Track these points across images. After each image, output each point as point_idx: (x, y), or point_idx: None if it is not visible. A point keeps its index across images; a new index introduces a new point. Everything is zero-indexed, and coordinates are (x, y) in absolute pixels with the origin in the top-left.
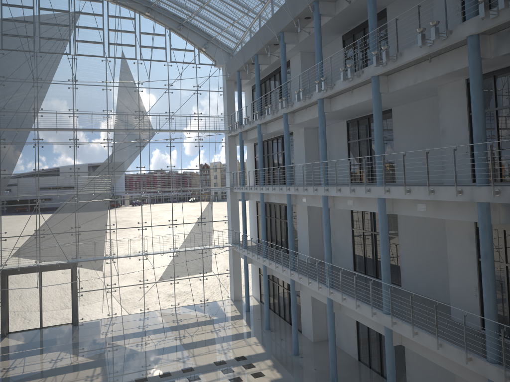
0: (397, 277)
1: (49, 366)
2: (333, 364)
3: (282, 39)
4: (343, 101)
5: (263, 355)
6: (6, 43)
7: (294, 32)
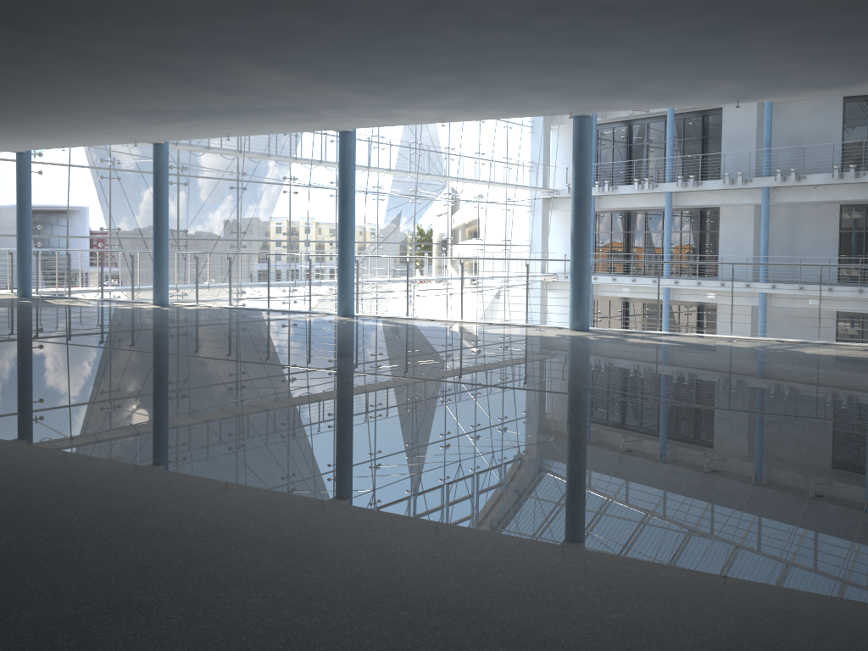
0: None
1: None
2: None
3: None
4: None
5: None
6: None
7: None
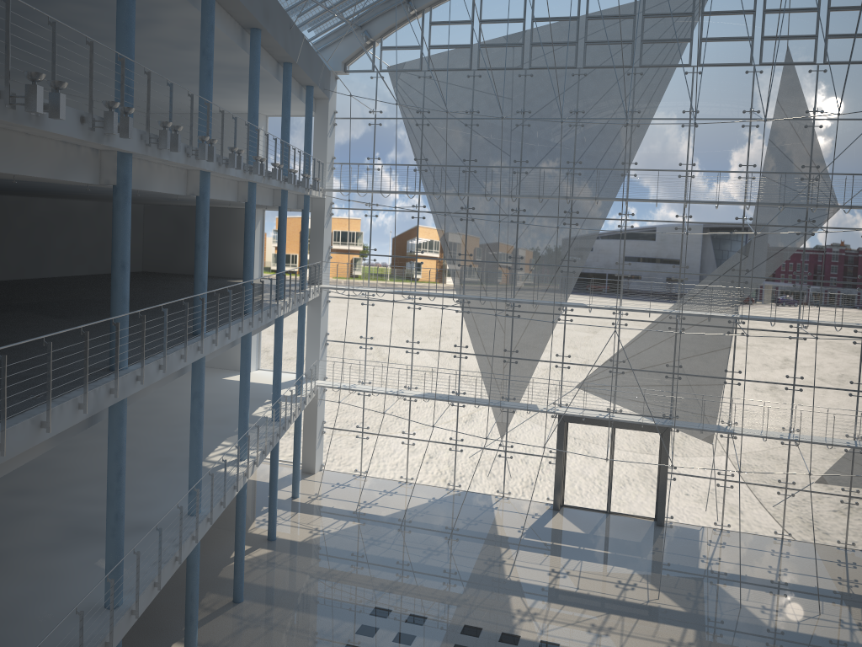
0: None
1: (614, 593)
2: None
3: None
4: None
5: None
6: (590, 57)
7: None
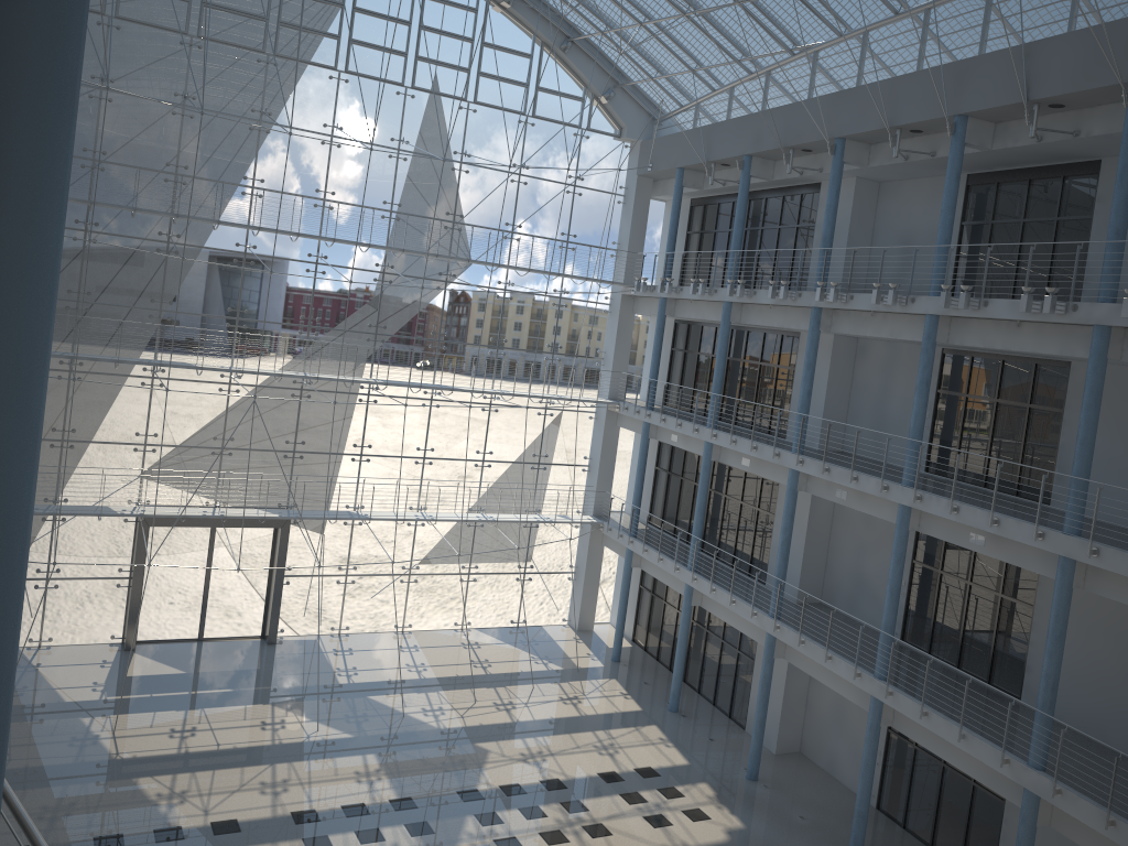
0: (1013, 680)
1: (265, 737)
2: (862, 821)
3: (839, 153)
4: (988, 334)
5: (688, 771)
6: (209, 24)
7: (865, 142)
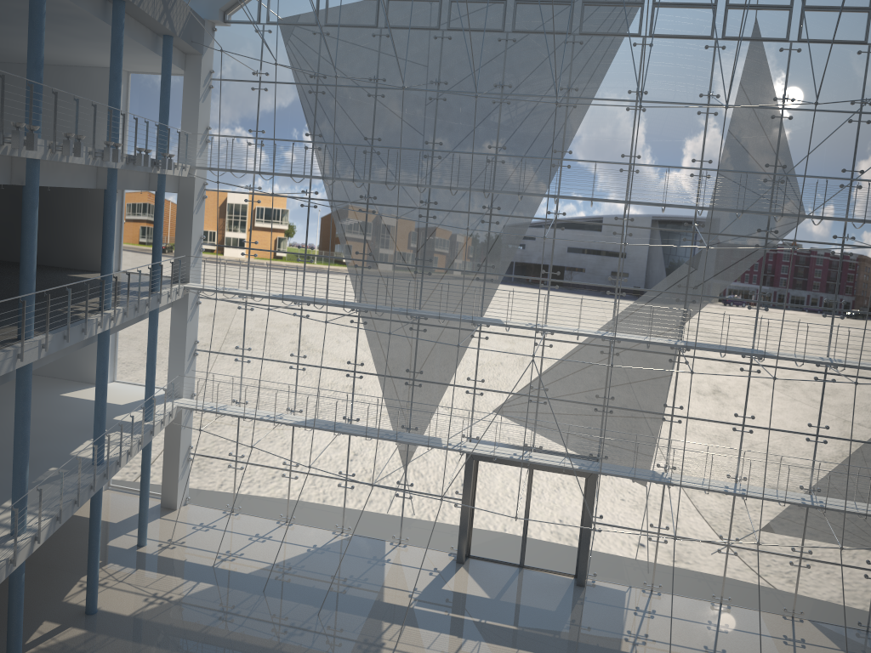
0: None
1: None
2: None
3: None
4: None
5: None
6: (521, 18)
7: None
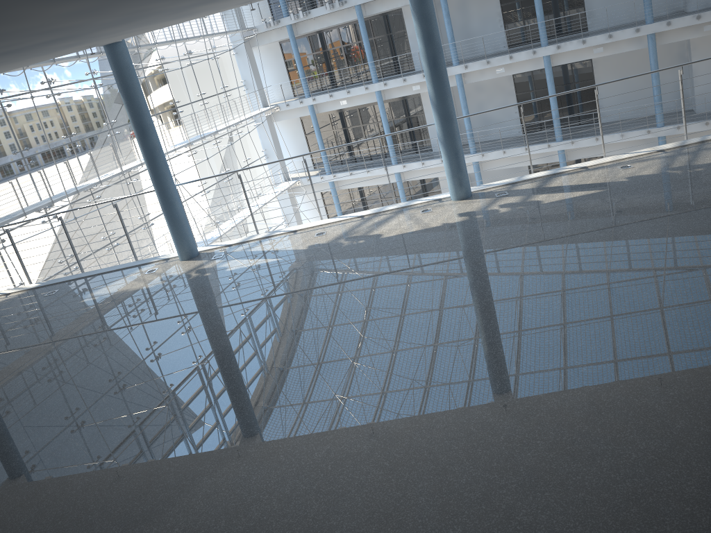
0: (592, 116)
1: None
2: None
3: None
4: None
5: None
6: None
7: None
